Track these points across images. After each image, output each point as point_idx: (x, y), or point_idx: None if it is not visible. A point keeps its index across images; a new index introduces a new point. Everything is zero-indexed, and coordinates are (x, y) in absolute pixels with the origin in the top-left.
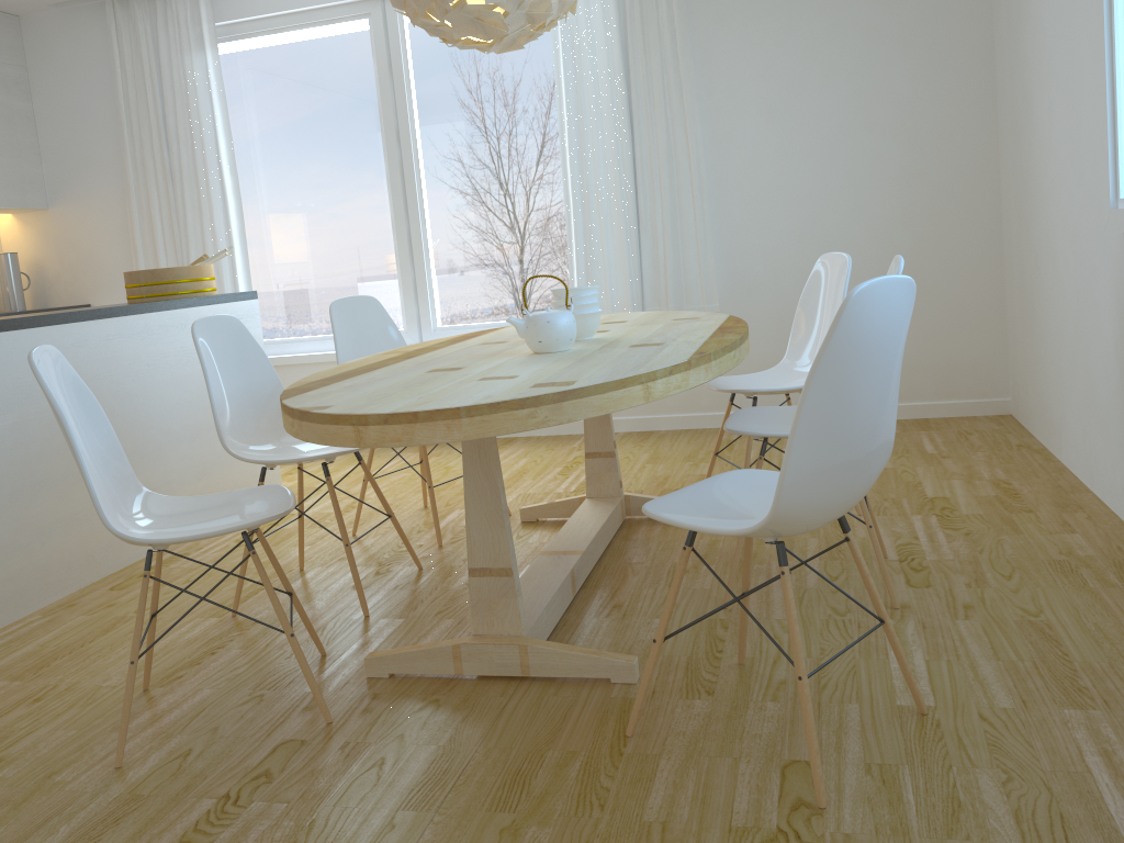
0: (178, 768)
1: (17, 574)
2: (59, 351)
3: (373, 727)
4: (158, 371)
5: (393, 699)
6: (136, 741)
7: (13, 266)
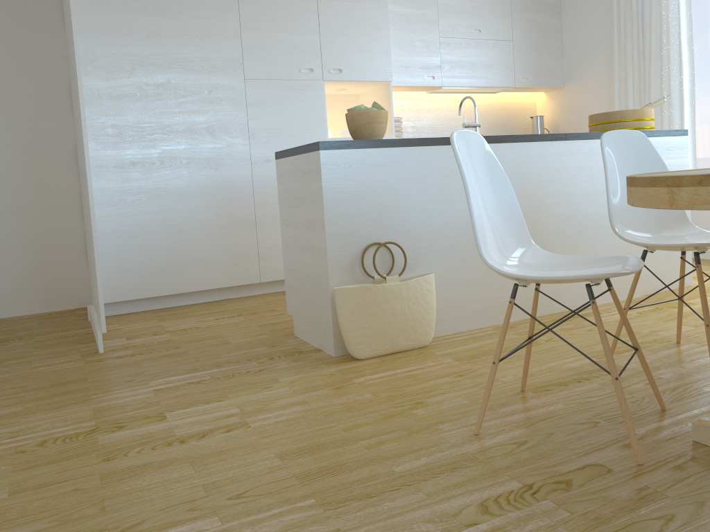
0: (510, 451)
1: (481, 299)
2: (483, 138)
3: (677, 484)
4: (596, 181)
5: (709, 468)
6: (496, 422)
7: (539, 124)
